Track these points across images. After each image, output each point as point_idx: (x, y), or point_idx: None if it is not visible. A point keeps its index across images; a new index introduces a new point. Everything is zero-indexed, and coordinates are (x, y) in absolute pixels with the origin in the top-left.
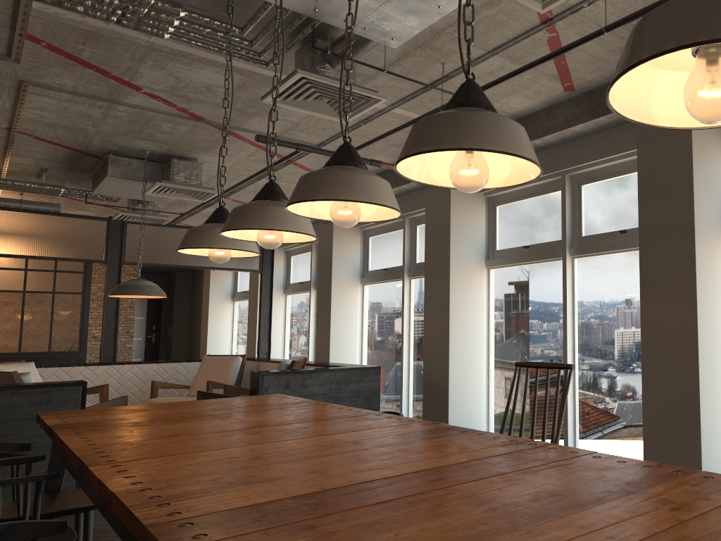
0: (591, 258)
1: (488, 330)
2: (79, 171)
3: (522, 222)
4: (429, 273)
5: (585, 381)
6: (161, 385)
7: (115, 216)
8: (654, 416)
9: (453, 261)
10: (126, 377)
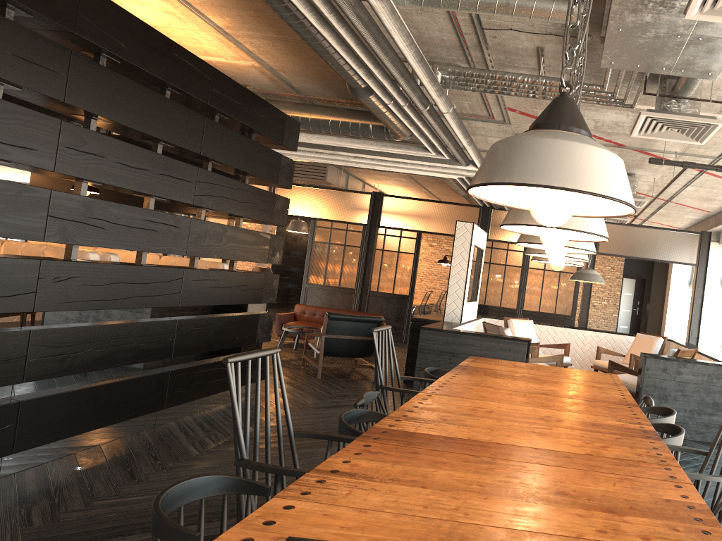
0: None
1: None
2: None
3: None
4: None
5: None
6: (603, 351)
7: None
8: None
9: None
10: (587, 340)
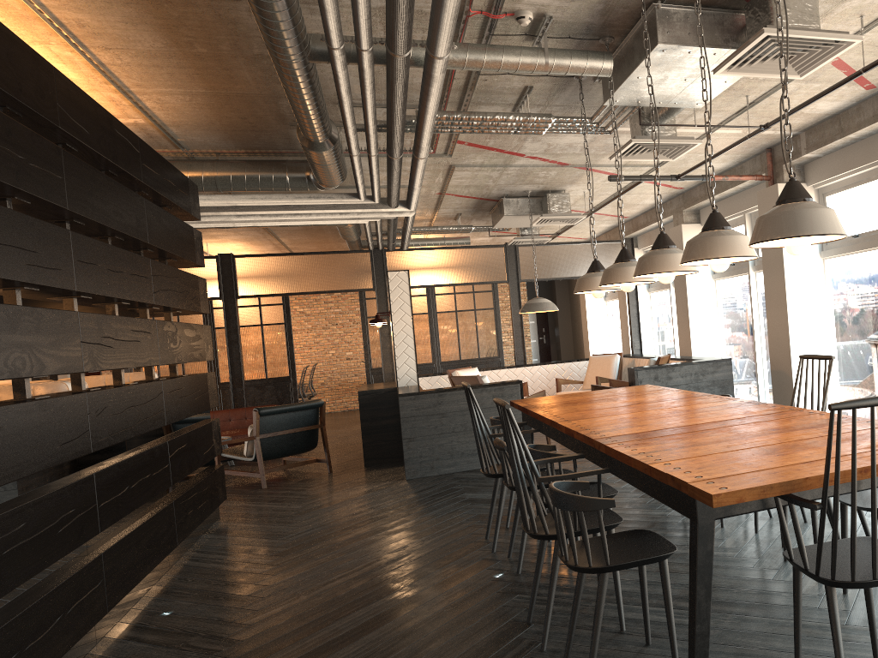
0: None
1: (827, 318)
2: (482, 211)
3: (851, 212)
4: (766, 270)
5: None
6: (562, 381)
7: (509, 243)
8: None
9: (786, 257)
10: (536, 376)
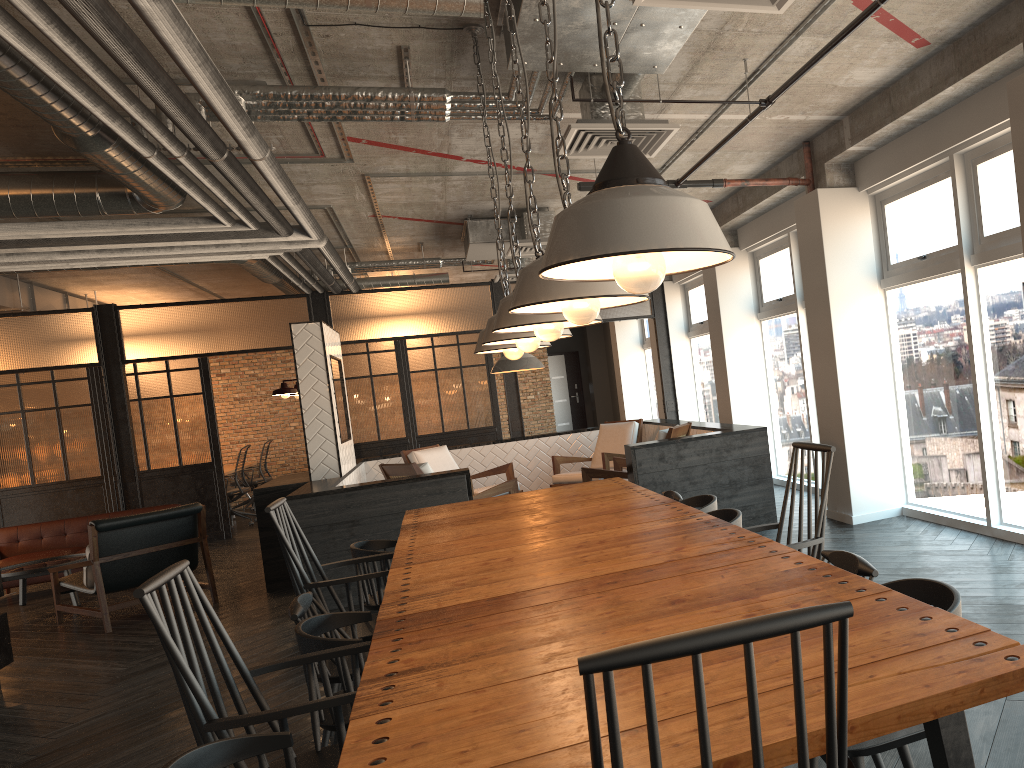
0: (997, 266)
1: (892, 370)
2: (450, 239)
3: (915, 224)
4: (809, 307)
5: (1005, 432)
6: (562, 460)
7: (495, 279)
8: None
9: (832, 289)
10: (533, 453)
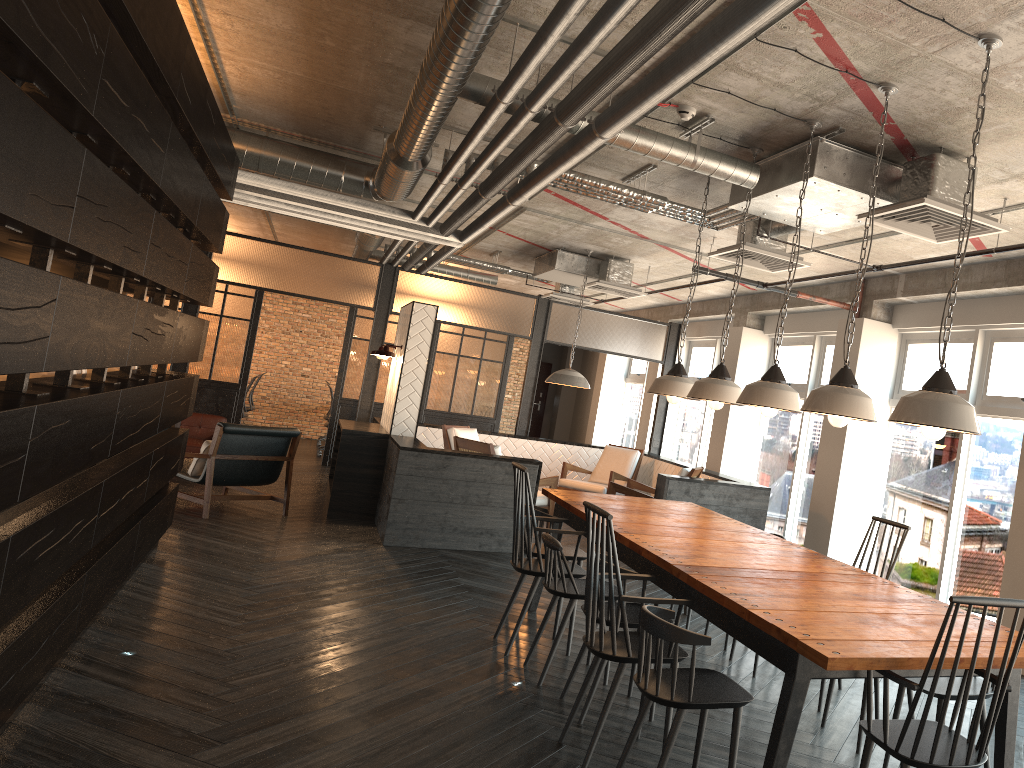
0: (991, 419)
1: (881, 470)
2: (526, 255)
3: (931, 367)
4: None
5: (965, 541)
6: (570, 467)
7: (545, 296)
8: (1011, 586)
9: None
10: (538, 453)
